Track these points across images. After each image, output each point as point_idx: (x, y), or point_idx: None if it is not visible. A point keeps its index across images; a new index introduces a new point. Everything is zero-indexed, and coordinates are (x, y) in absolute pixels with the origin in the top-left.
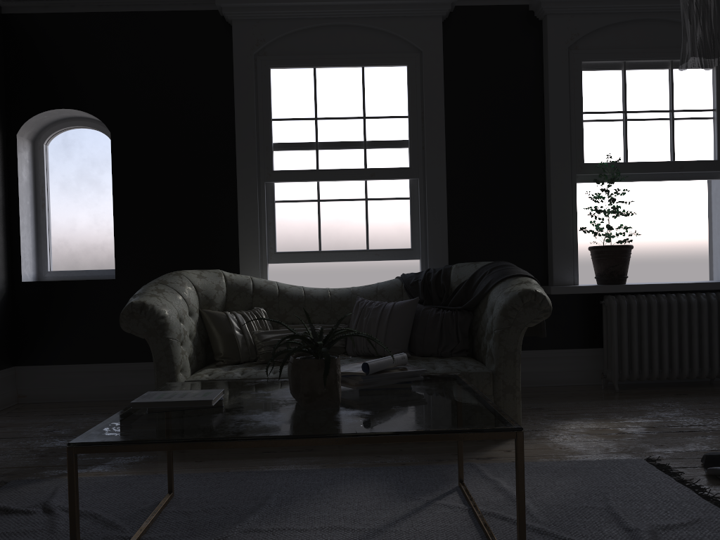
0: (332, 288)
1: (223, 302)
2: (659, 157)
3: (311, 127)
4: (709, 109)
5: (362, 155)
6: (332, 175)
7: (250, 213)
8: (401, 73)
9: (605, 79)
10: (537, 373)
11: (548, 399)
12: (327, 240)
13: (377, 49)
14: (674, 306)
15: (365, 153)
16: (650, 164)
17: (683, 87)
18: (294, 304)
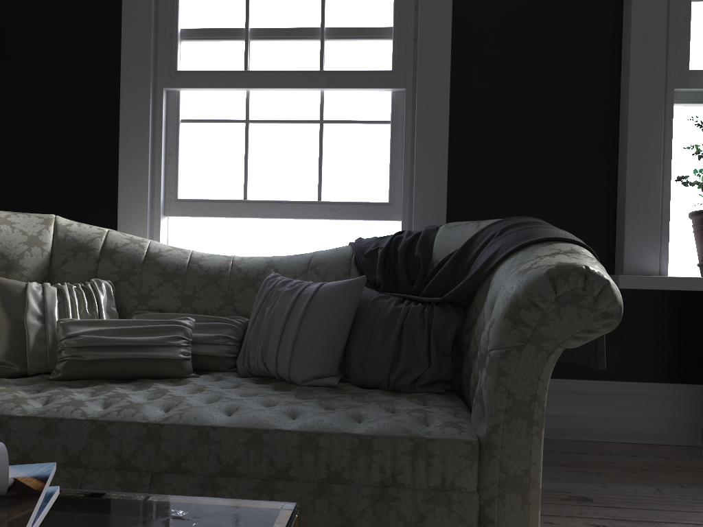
0: (240, 256)
1: (43, 267)
2: None
3: (239, 4)
4: None
5: (317, 50)
6: (268, 80)
7: (138, 135)
8: None
9: None
10: (587, 418)
11: (603, 473)
12: (257, 183)
13: None
14: None
15: (322, 47)
16: None
17: None
18: (167, 277)
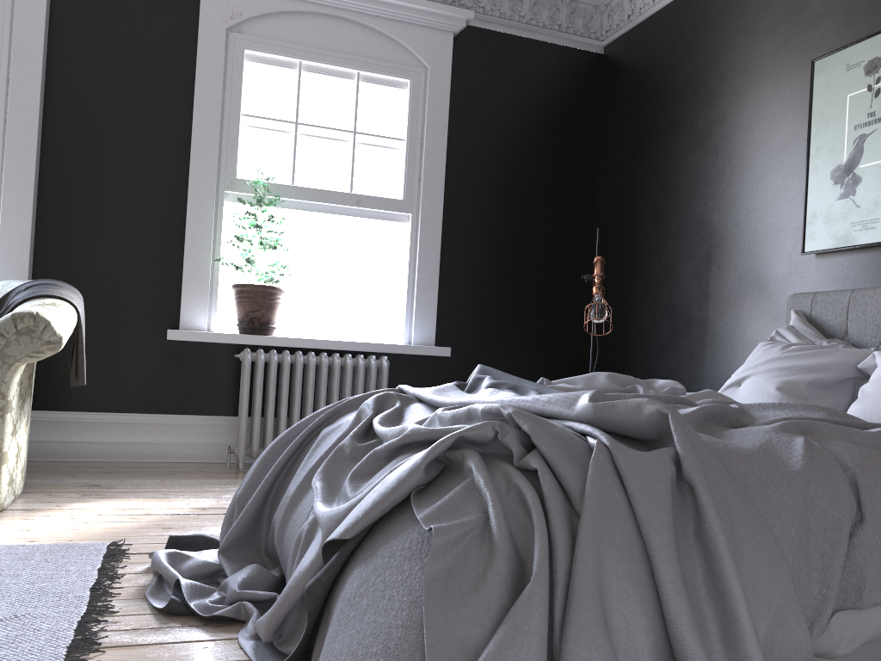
0: None
1: None
2: (334, 185)
3: None
4: (398, 138)
5: None
6: None
7: None
8: None
9: (274, 78)
10: (152, 444)
11: (133, 475)
12: None
13: None
14: (324, 368)
15: None
16: (321, 193)
17: (369, 106)
18: None
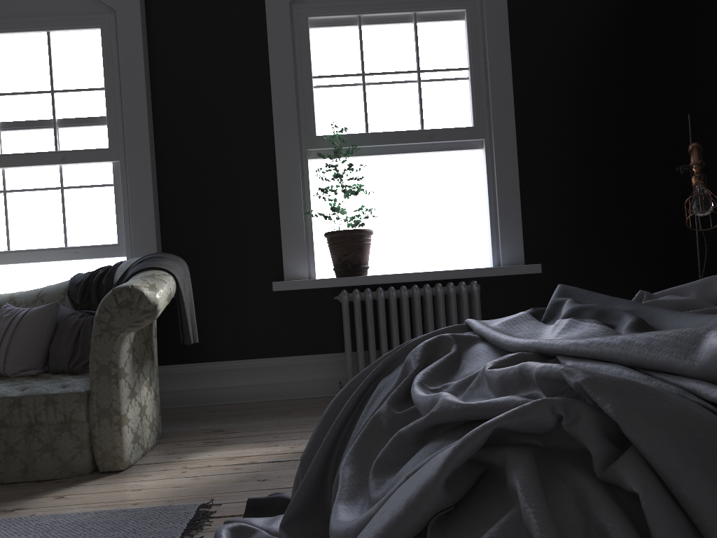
0: None
1: None
2: (405, 125)
3: None
4: (461, 68)
5: (52, 136)
6: (16, 160)
7: None
8: (95, 38)
9: (337, 37)
10: (276, 384)
11: (256, 416)
12: (17, 237)
13: (64, 10)
14: (416, 300)
15: (56, 133)
16: (394, 134)
17: (429, 43)
18: None
